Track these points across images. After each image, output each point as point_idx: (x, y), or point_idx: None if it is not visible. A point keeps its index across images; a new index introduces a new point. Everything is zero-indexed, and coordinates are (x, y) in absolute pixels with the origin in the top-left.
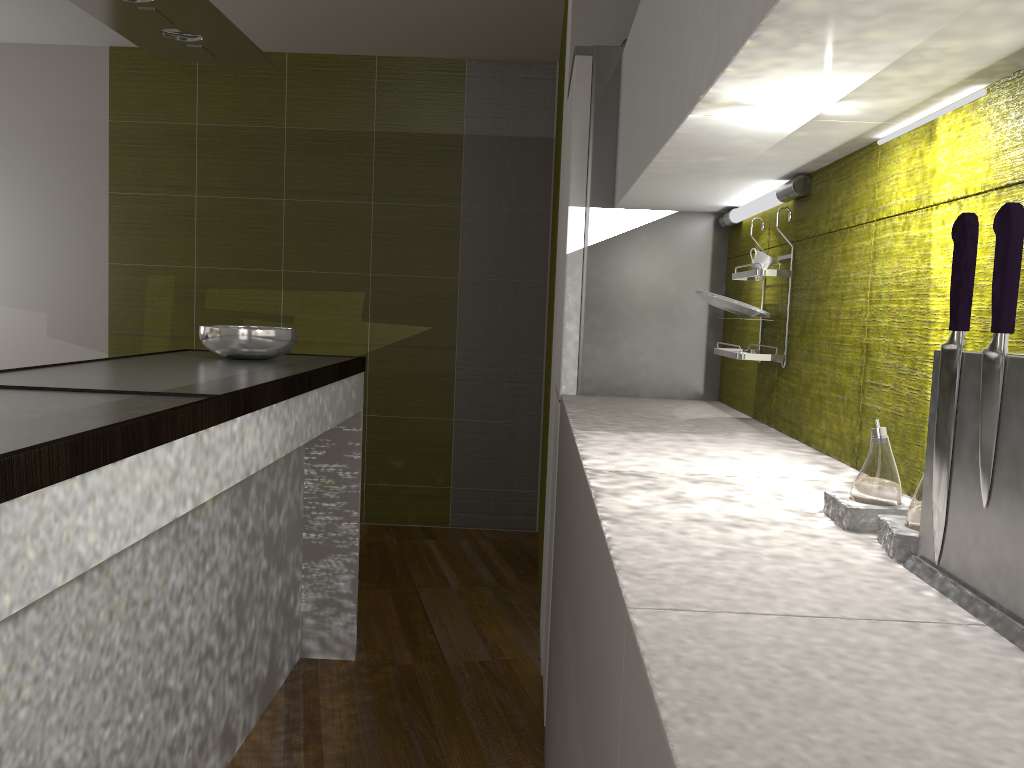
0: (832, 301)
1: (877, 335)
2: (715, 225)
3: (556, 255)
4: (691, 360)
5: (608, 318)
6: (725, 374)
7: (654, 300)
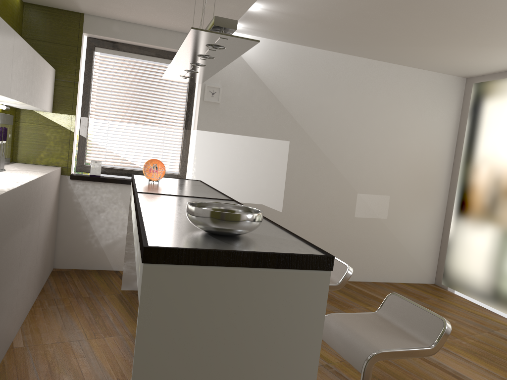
0: None
1: None
2: None
3: None
4: None
5: None
6: None
7: None
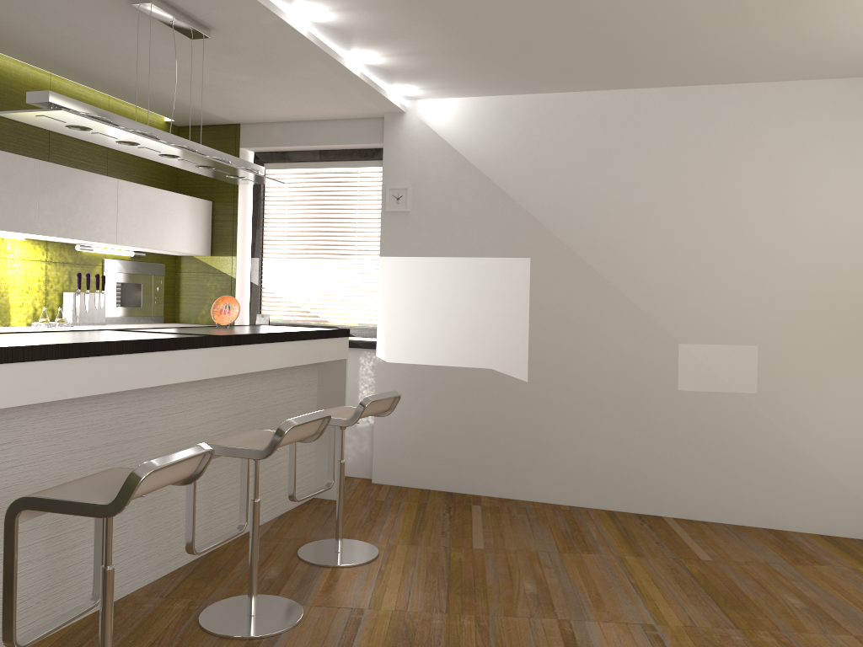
0: None
1: None
2: None
3: None
4: None
5: None
6: None
7: None
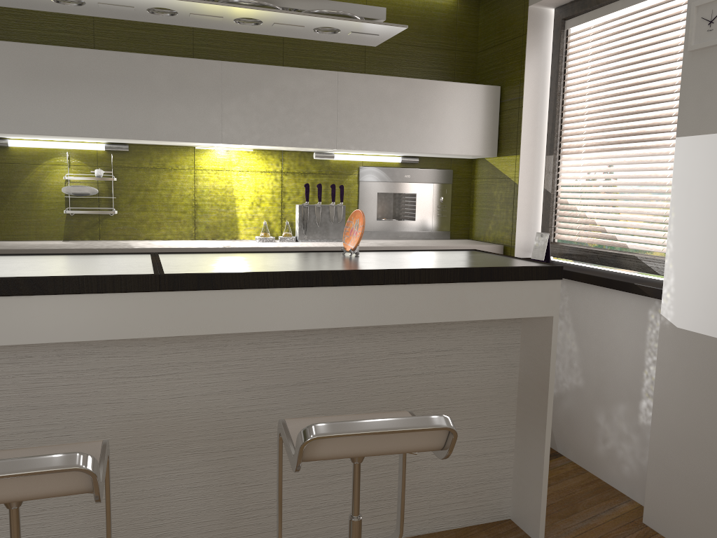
0: (162, 191)
1: (203, 201)
2: None
3: None
4: None
5: None
6: None
7: None
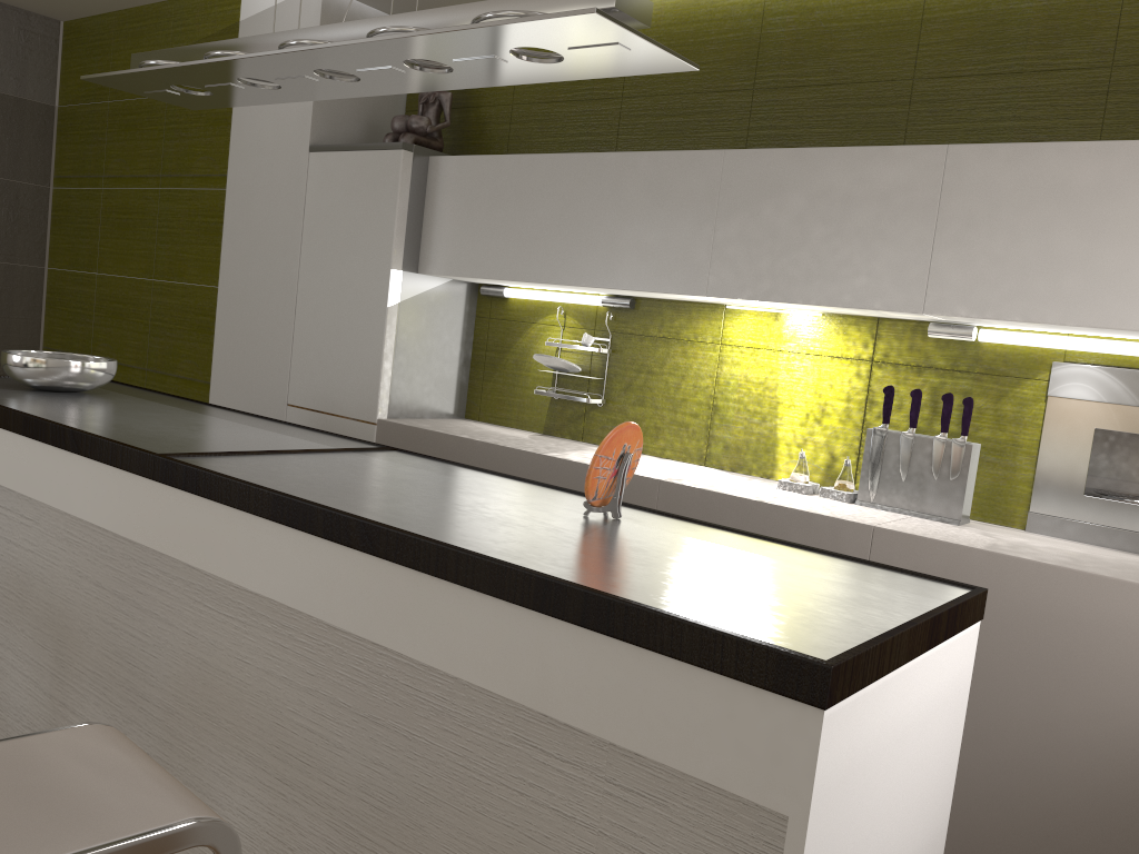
0: (670, 376)
1: (726, 401)
2: (471, 291)
3: (219, 273)
4: (452, 389)
5: (409, 358)
6: (480, 400)
7: (436, 345)
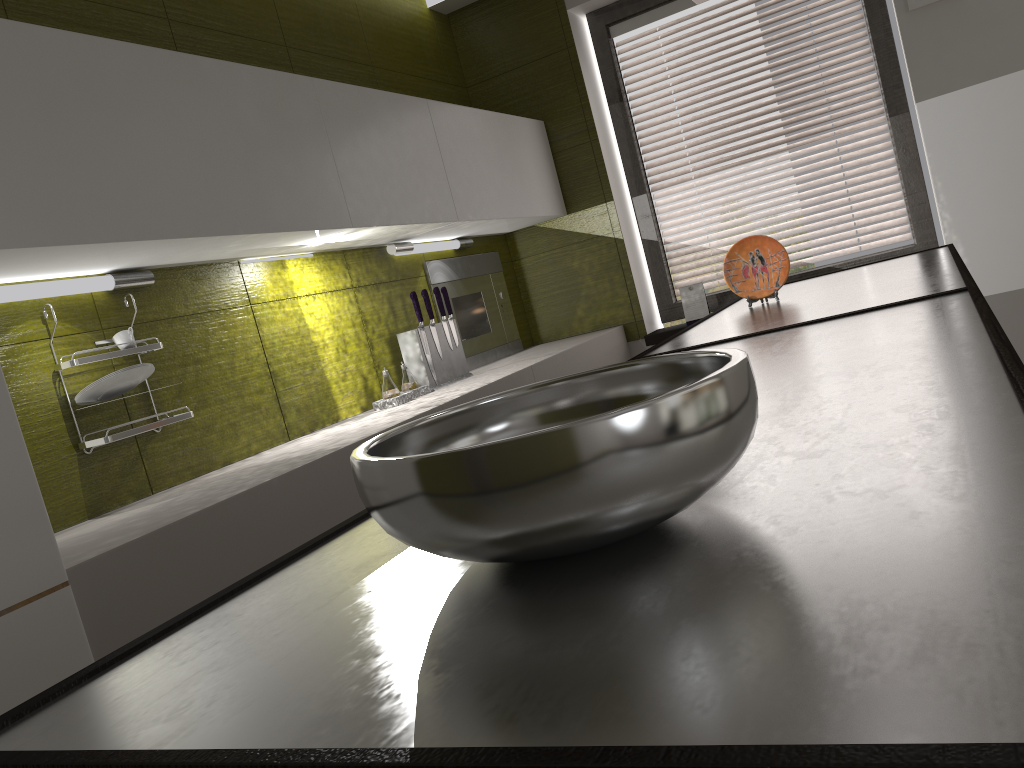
0: (220, 358)
1: (279, 363)
2: None
3: None
4: None
5: None
6: None
7: None
